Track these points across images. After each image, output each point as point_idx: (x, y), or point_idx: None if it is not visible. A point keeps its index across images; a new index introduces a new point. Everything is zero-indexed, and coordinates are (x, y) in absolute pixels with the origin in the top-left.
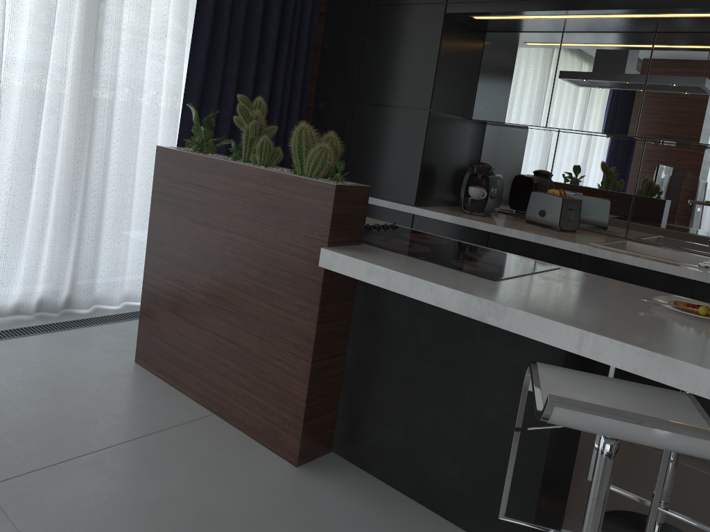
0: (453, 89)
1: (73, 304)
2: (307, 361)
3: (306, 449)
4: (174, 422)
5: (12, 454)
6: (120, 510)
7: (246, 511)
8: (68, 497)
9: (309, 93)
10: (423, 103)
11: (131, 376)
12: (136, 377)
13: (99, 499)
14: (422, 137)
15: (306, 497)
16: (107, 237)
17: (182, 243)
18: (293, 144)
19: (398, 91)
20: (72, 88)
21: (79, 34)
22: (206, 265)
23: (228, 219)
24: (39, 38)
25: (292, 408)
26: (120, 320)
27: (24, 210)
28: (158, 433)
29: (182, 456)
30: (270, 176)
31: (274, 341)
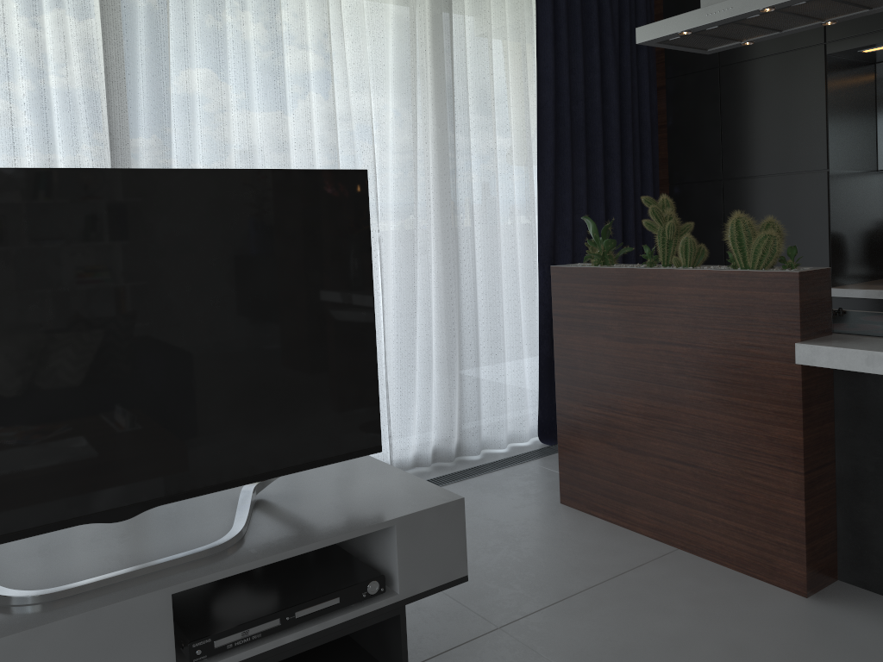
0: (850, 139)
1: (463, 451)
2: (797, 473)
3: (812, 576)
4: (641, 559)
5: (504, 598)
6: (644, 645)
7: (777, 643)
8: (584, 635)
9: (660, 180)
10: (817, 163)
11: (566, 517)
12: (572, 517)
13: (615, 636)
14: (824, 203)
15: (837, 628)
16: (485, 374)
17: (602, 365)
18: (730, 237)
19: (779, 155)
20: (435, 224)
21: (435, 168)
22: (638, 384)
23: (658, 330)
24: (405, 180)
25: (786, 529)
26: (516, 462)
27: (413, 356)
28: (632, 571)
29: (671, 592)
30: (707, 275)
31: (746, 456)
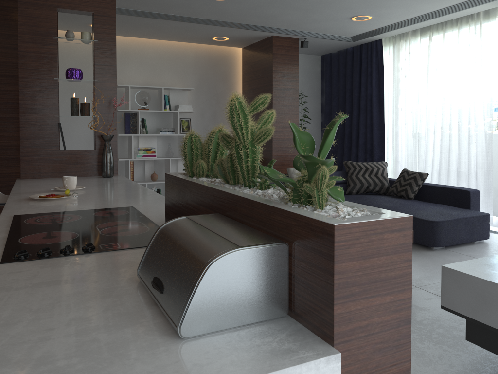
0: None
1: None
2: None
3: None
4: None
5: None
6: None
7: None
8: None
9: None
10: None
11: None
12: None
13: None
14: None
15: None
16: None
17: None
18: None
19: None
20: None
21: None
22: None
23: None
24: None
25: None
26: None
27: None
28: None
29: None
30: None
31: None
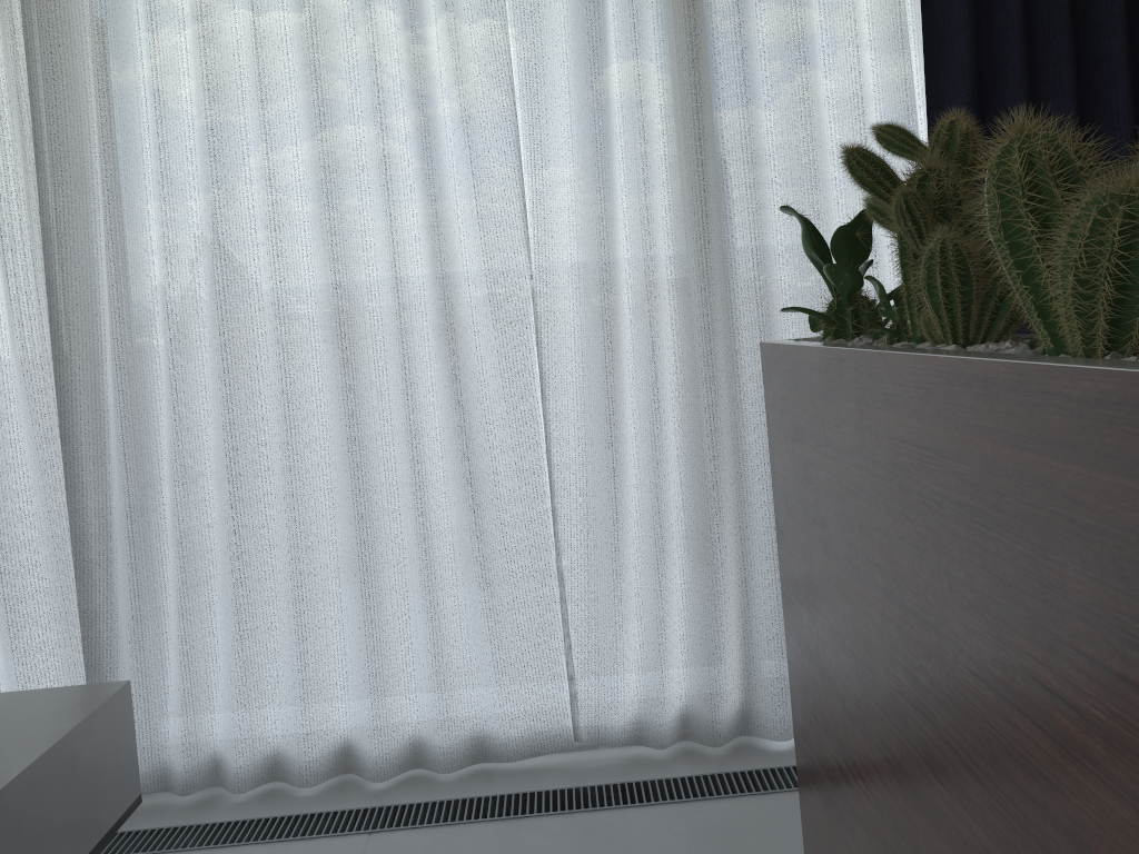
0: None
1: (755, 726)
2: None
3: None
4: None
5: None
6: None
7: None
8: None
9: None
10: None
11: None
12: None
13: None
14: None
15: None
16: None
17: (824, 621)
18: (989, 223)
19: None
20: (675, 256)
21: (670, 143)
22: (869, 708)
23: (882, 552)
24: (586, 174)
25: None
26: None
27: (611, 524)
28: None
29: None
30: (944, 379)
31: None
